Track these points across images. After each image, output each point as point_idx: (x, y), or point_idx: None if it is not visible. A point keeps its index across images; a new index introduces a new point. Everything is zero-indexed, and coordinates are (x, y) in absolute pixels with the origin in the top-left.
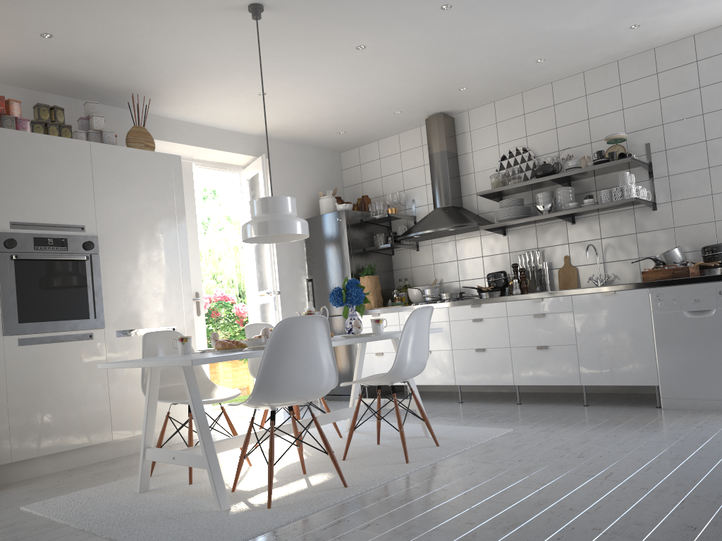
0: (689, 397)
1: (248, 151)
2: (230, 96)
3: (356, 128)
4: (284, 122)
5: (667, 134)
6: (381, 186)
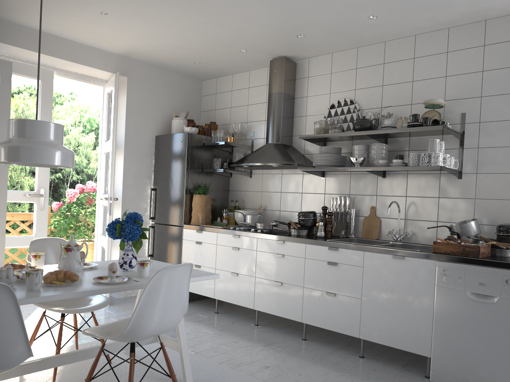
0: (457, 377)
1: (107, 68)
2: (73, 11)
3: (209, 60)
4: (138, 45)
5: (484, 107)
6: (229, 115)
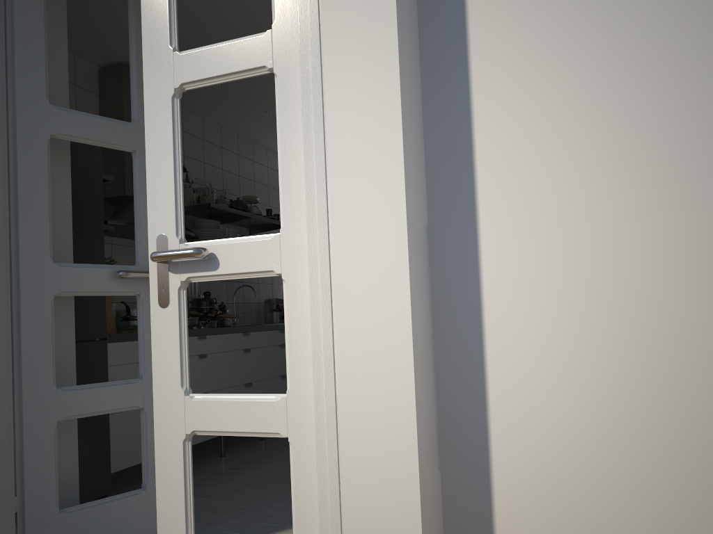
0: None
1: None
2: None
3: (87, 8)
4: None
5: None
6: None
